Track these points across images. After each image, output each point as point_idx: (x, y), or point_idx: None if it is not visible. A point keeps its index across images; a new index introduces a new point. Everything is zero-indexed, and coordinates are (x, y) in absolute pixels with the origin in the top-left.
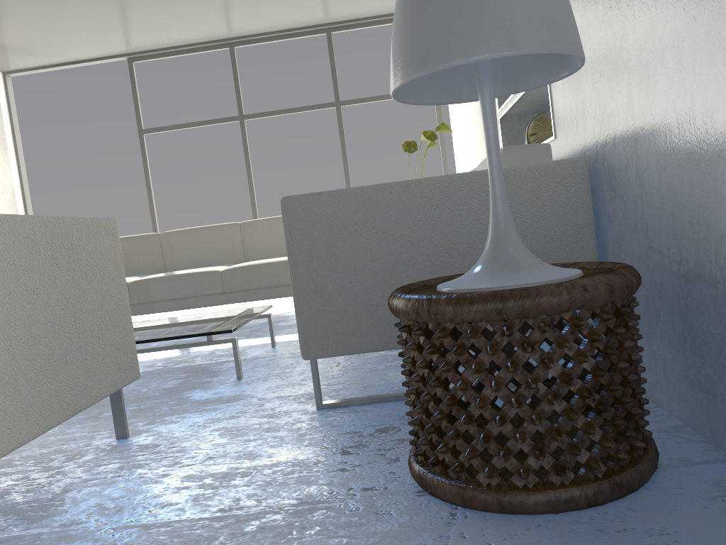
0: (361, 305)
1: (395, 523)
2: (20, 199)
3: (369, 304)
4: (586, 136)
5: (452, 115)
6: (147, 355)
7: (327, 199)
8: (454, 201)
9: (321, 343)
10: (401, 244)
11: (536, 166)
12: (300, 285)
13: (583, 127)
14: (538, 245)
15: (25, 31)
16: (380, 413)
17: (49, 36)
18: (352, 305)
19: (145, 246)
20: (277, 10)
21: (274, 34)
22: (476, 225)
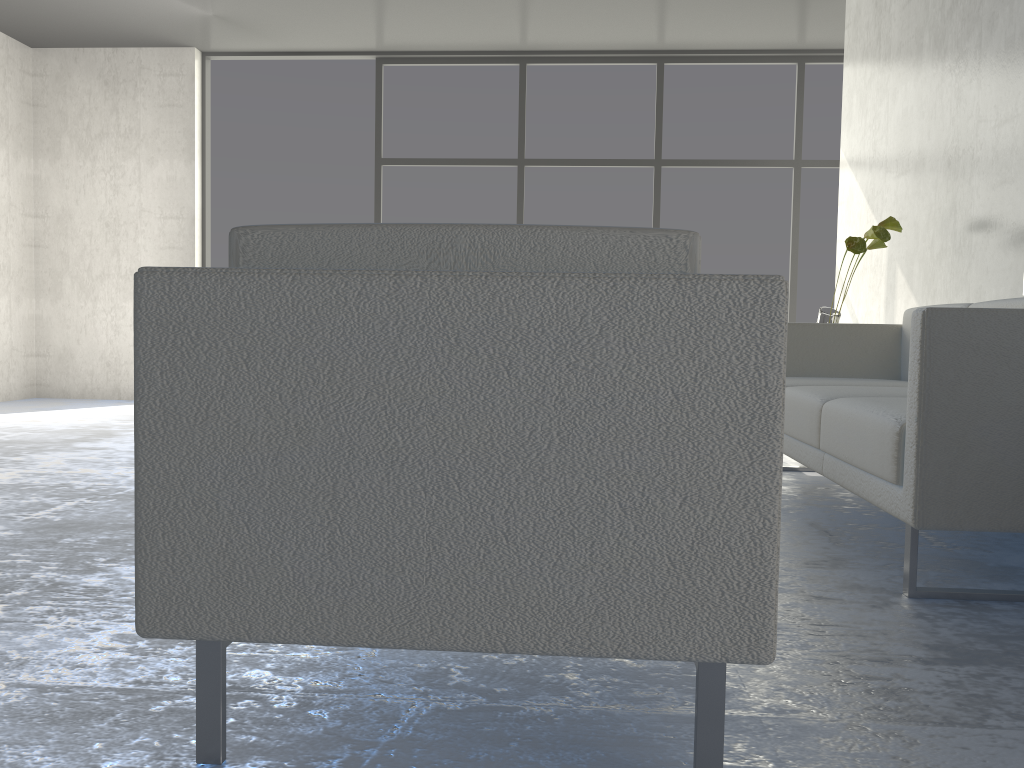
0: (1011, 467)
1: None
2: (199, 230)
3: (1021, 468)
4: None
5: (849, 204)
6: None
7: (989, 319)
8: None
9: (946, 509)
10: None
11: None
12: (931, 429)
13: None
14: None
15: (267, 3)
16: (1022, 616)
17: (293, 14)
18: (997, 465)
19: None
20: (608, 23)
21: (586, 54)
22: None
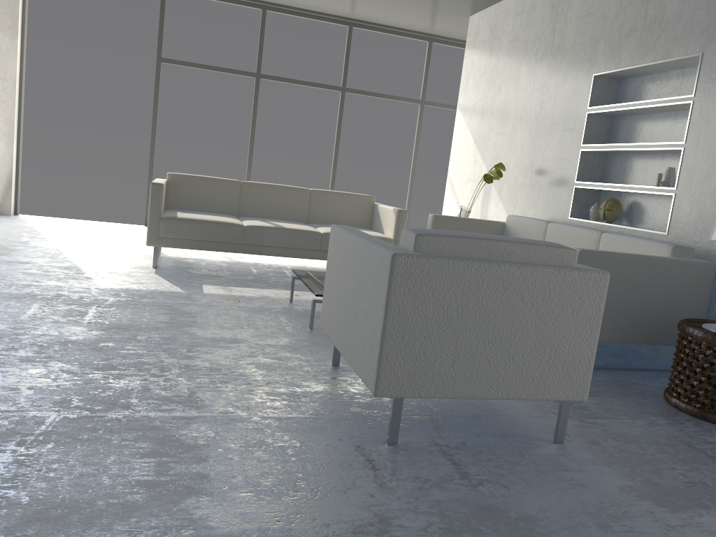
0: None
1: (710, 430)
2: (18, 89)
3: (604, 316)
4: (710, 249)
5: (461, 139)
6: (295, 294)
7: (602, 256)
8: (657, 271)
9: None
10: (628, 288)
11: (696, 262)
12: None
13: (709, 244)
14: (685, 302)
15: None
16: (599, 375)
17: None
18: None
19: (227, 190)
20: (330, 0)
21: (306, 12)
22: (663, 286)
